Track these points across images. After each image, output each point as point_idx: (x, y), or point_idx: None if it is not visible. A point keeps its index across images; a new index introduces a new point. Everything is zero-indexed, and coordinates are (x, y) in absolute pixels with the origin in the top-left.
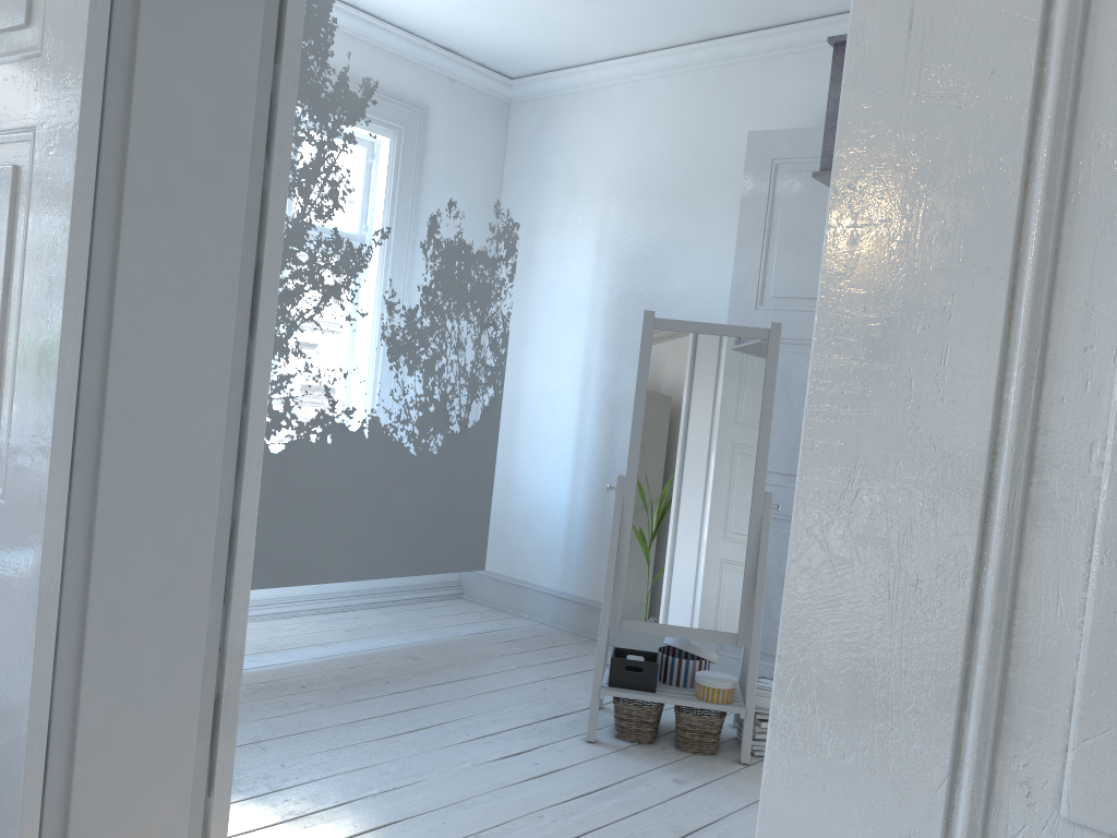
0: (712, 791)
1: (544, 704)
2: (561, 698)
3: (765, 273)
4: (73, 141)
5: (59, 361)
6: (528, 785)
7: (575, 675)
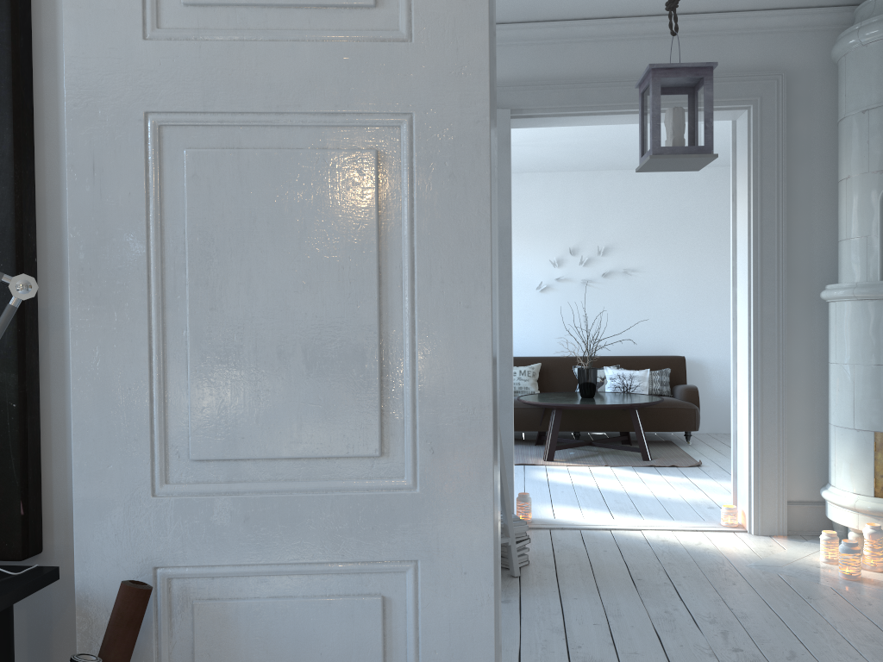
0: (531, 600)
1: None
2: None
3: None
4: (483, 131)
5: (492, 343)
6: None
7: None
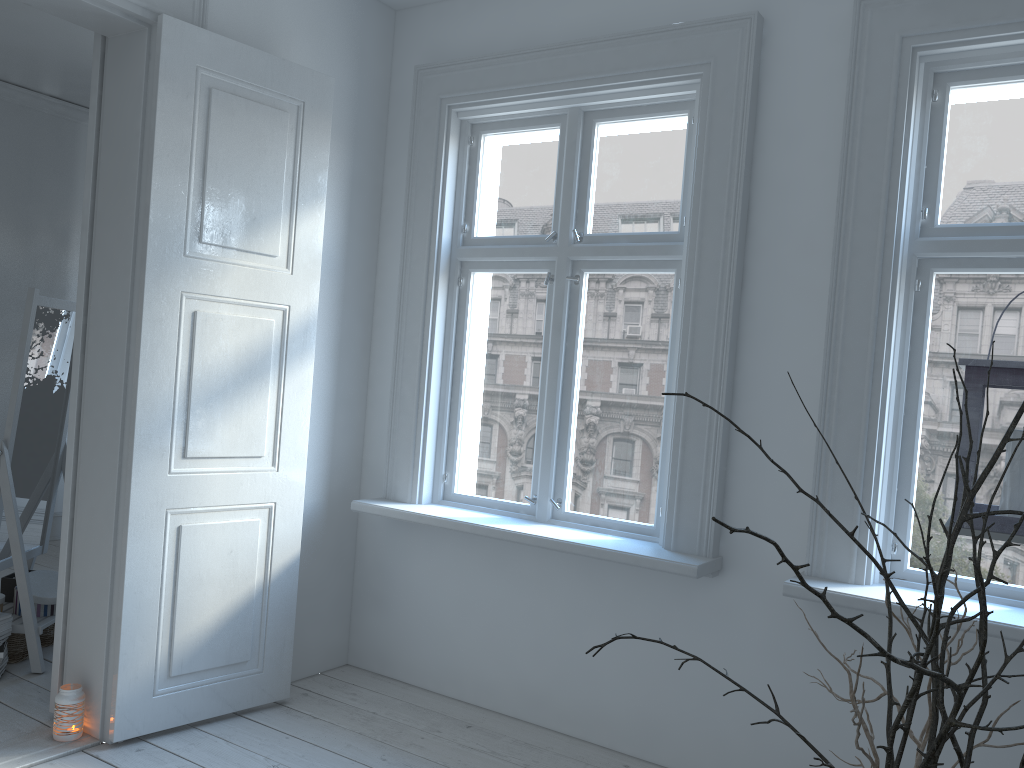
0: None
1: None
2: None
3: None
4: None
5: None
6: None
7: None
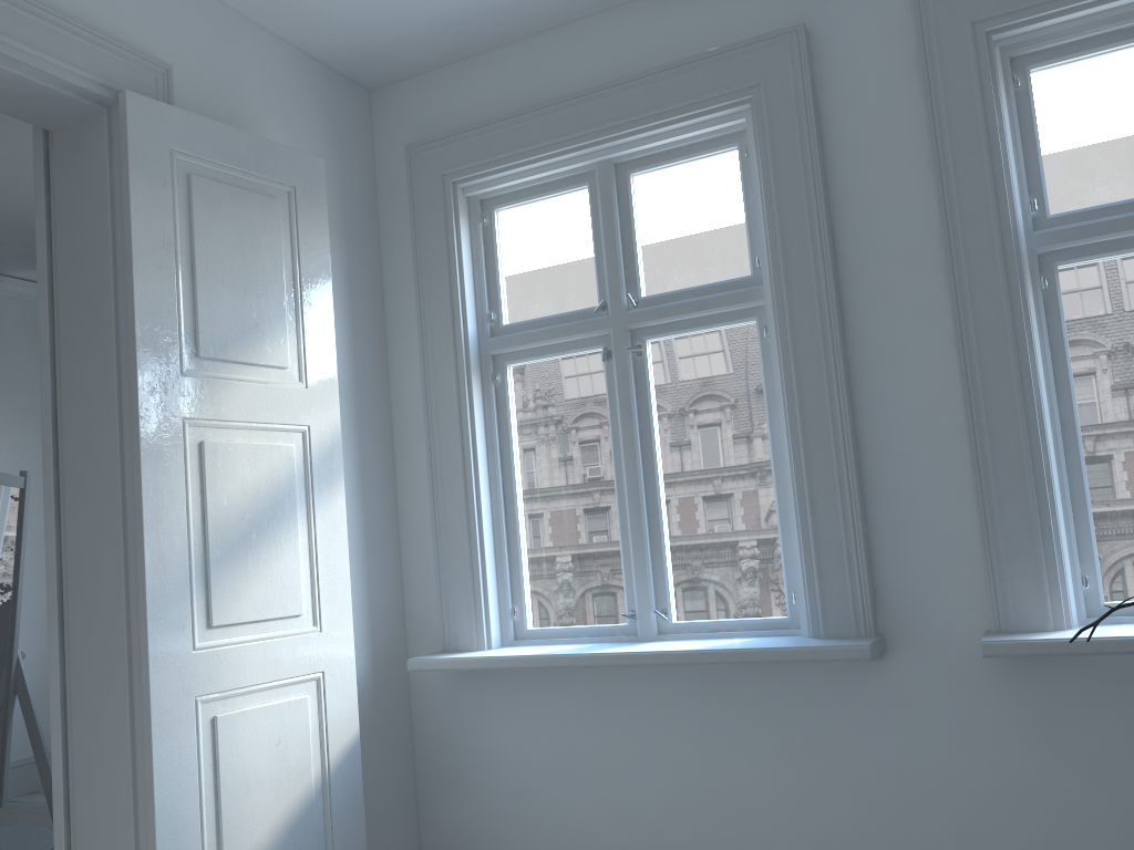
0: None
1: None
2: None
3: None
4: None
5: None
6: None
7: None
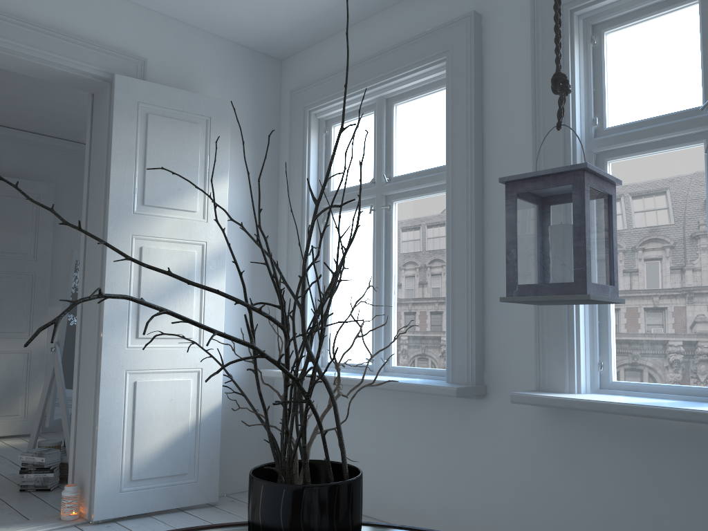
0: None
1: None
2: None
3: None
4: None
5: None
6: None
7: None
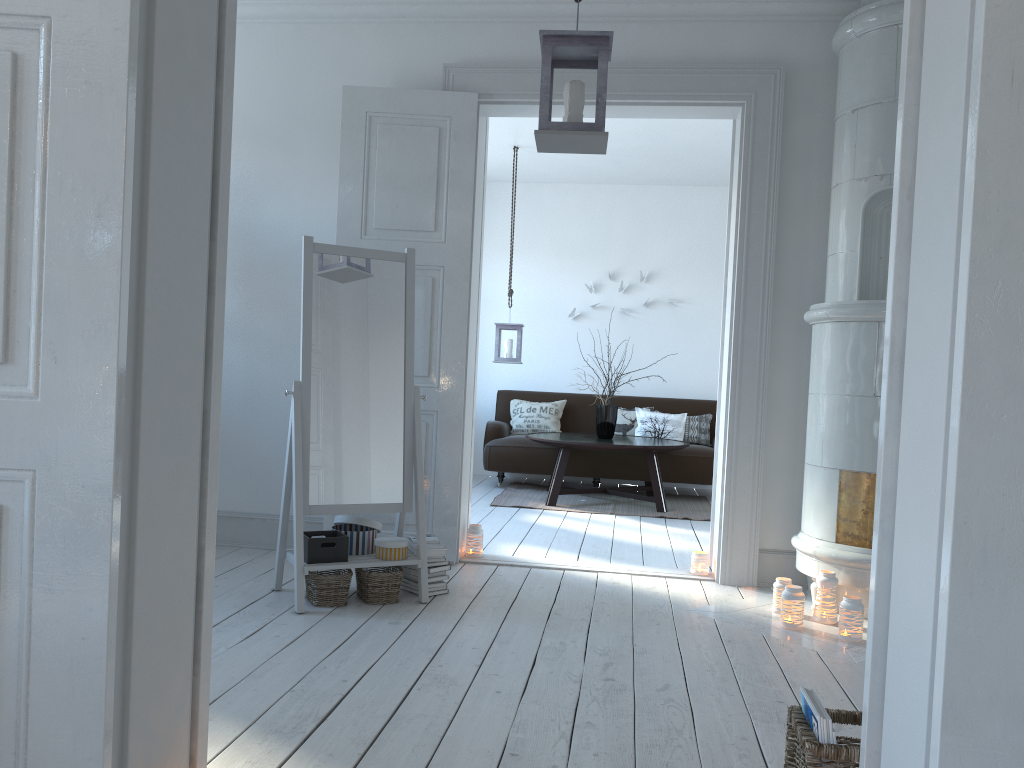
0: (423, 623)
1: (232, 596)
2: (240, 590)
3: (366, 208)
4: (122, 39)
5: (122, 255)
6: (289, 650)
7: (230, 572)
